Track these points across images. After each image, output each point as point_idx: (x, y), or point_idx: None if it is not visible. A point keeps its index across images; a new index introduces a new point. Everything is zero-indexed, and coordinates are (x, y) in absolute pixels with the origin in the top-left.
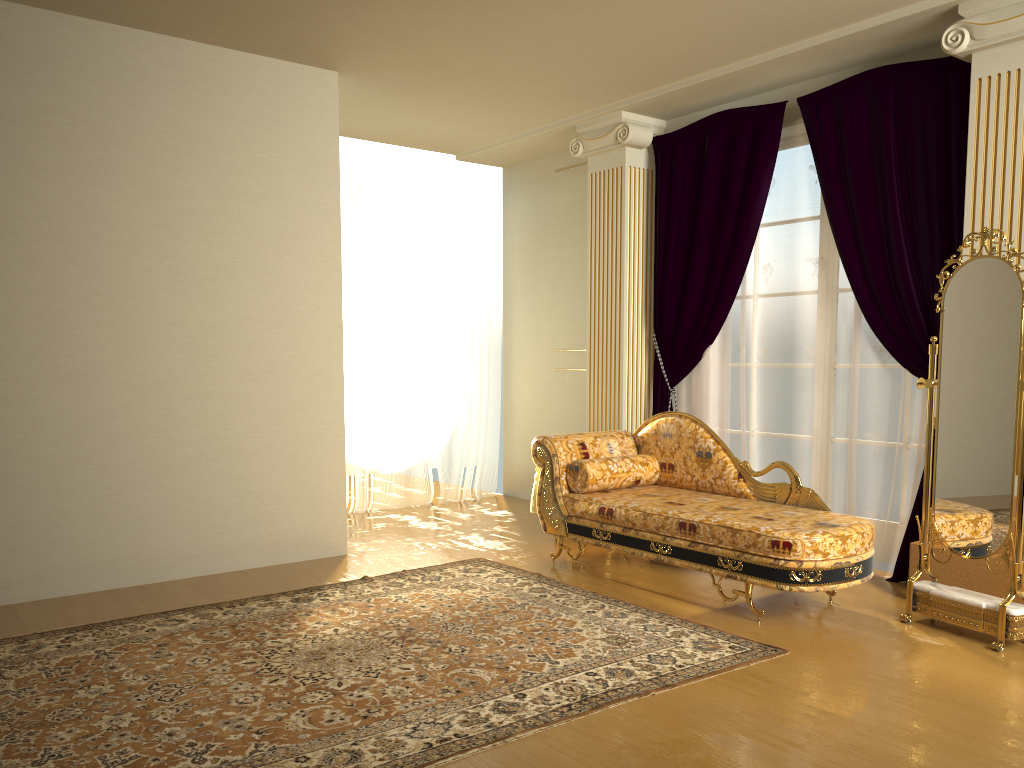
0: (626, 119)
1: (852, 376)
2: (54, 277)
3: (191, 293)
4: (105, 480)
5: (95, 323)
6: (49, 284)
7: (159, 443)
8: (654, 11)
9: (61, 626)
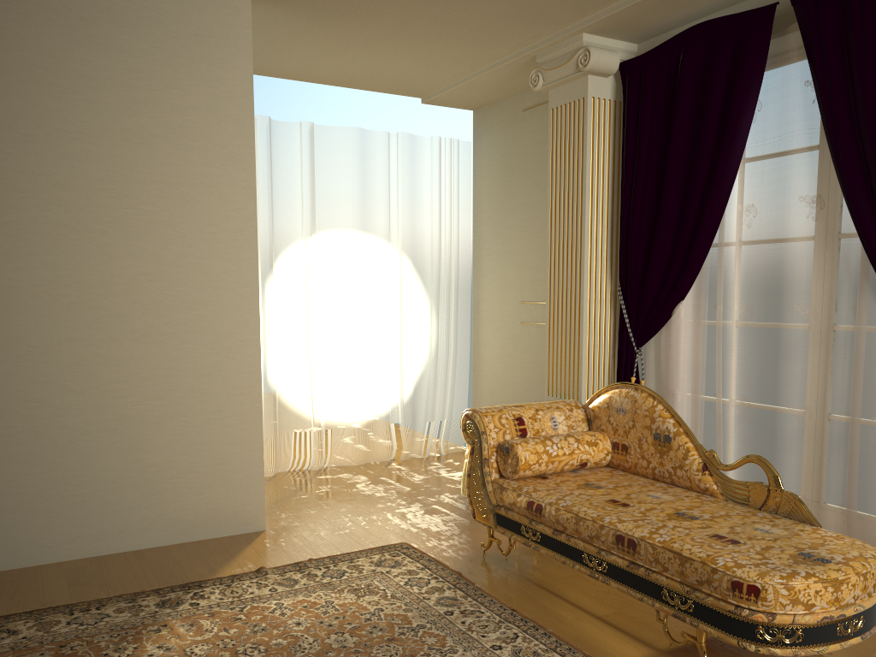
0: (588, 43)
1: (856, 344)
2: None
3: (76, 248)
4: None
5: None
6: None
7: (41, 413)
8: None
9: None
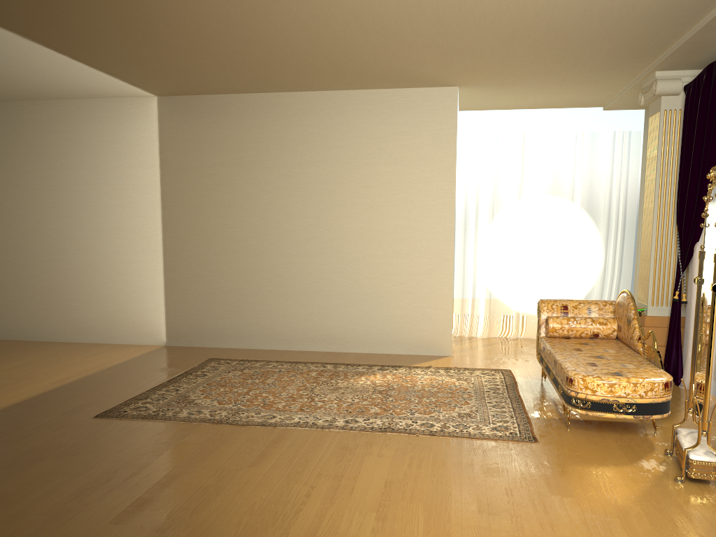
0: (660, 76)
1: None
2: (313, 209)
3: (372, 214)
4: (330, 301)
5: (329, 229)
6: (311, 212)
7: (354, 286)
8: (566, 29)
9: (288, 360)
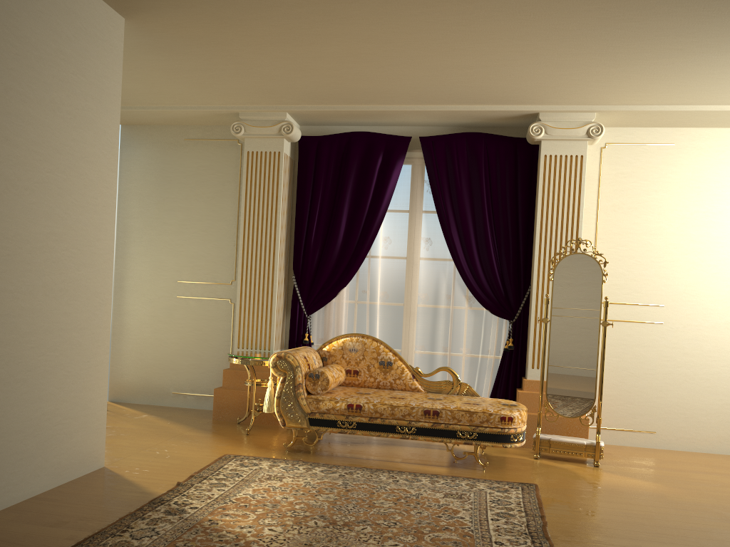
0: (287, 119)
1: (452, 313)
2: None
3: (15, 202)
4: None
5: None
6: None
7: None
8: (411, 64)
9: None
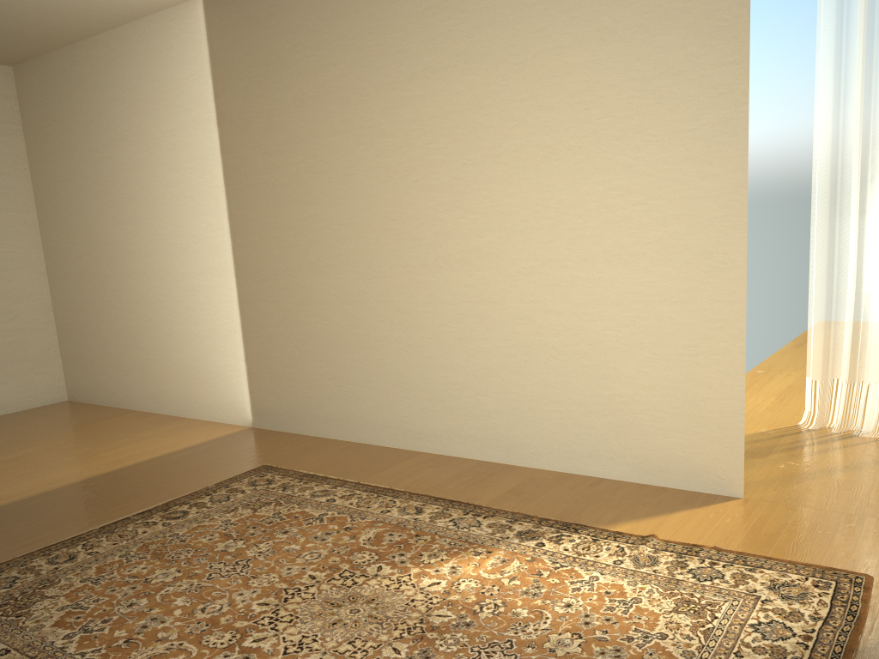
0: None
1: None
2: (444, 171)
3: (555, 168)
4: (484, 361)
5: (474, 211)
6: (441, 179)
7: (527, 330)
8: None
9: (381, 483)
